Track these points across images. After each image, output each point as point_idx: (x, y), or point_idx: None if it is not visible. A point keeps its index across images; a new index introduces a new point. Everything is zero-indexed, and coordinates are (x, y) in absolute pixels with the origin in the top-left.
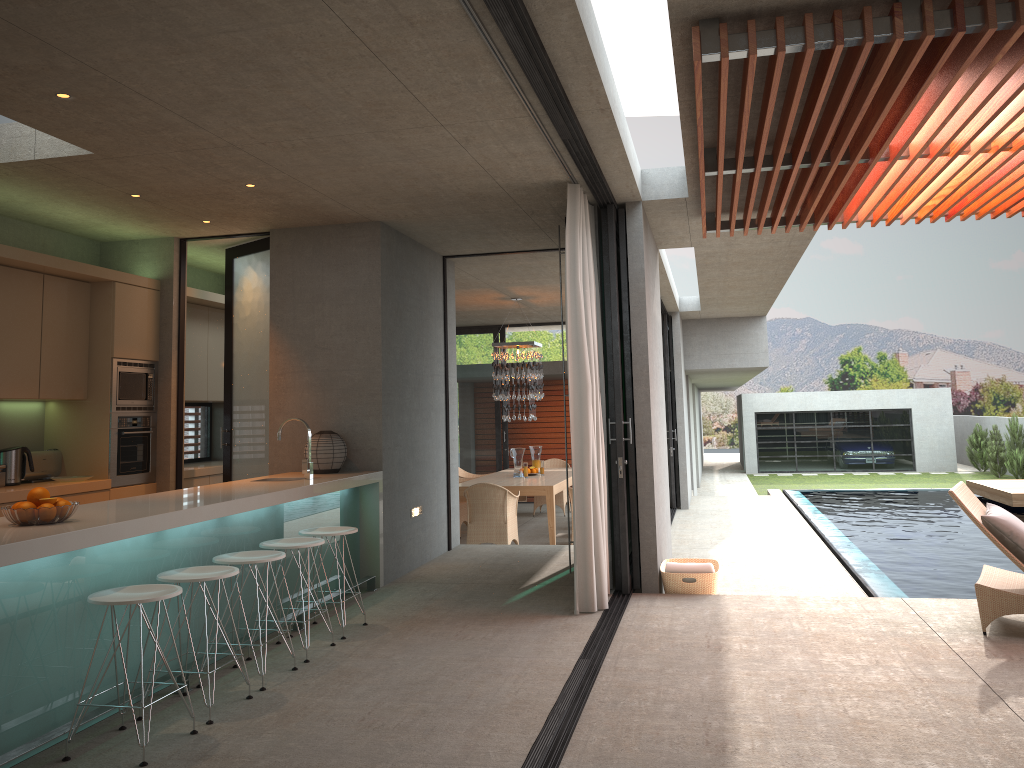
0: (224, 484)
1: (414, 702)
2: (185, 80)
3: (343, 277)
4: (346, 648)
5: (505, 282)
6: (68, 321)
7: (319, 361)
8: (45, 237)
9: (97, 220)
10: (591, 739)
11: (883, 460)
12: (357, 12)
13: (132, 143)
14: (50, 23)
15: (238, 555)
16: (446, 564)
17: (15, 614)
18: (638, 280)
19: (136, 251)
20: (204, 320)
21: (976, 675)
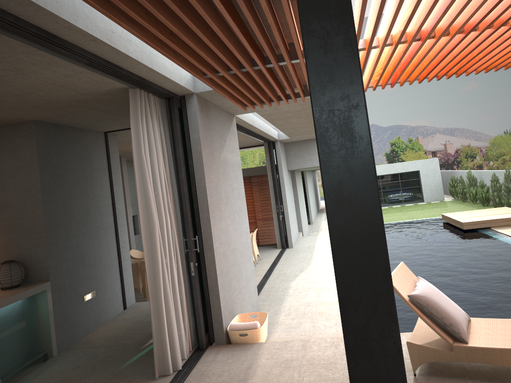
0: None
1: None
2: None
3: (14, 158)
4: None
5: None
6: None
7: (4, 214)
8: None
9: None
10: None
11: (407, 198)
12: None
13: None
14: None
15: None
16: (113, 325)
17: None
18: (197, 145)
19: None
20: None
21: None
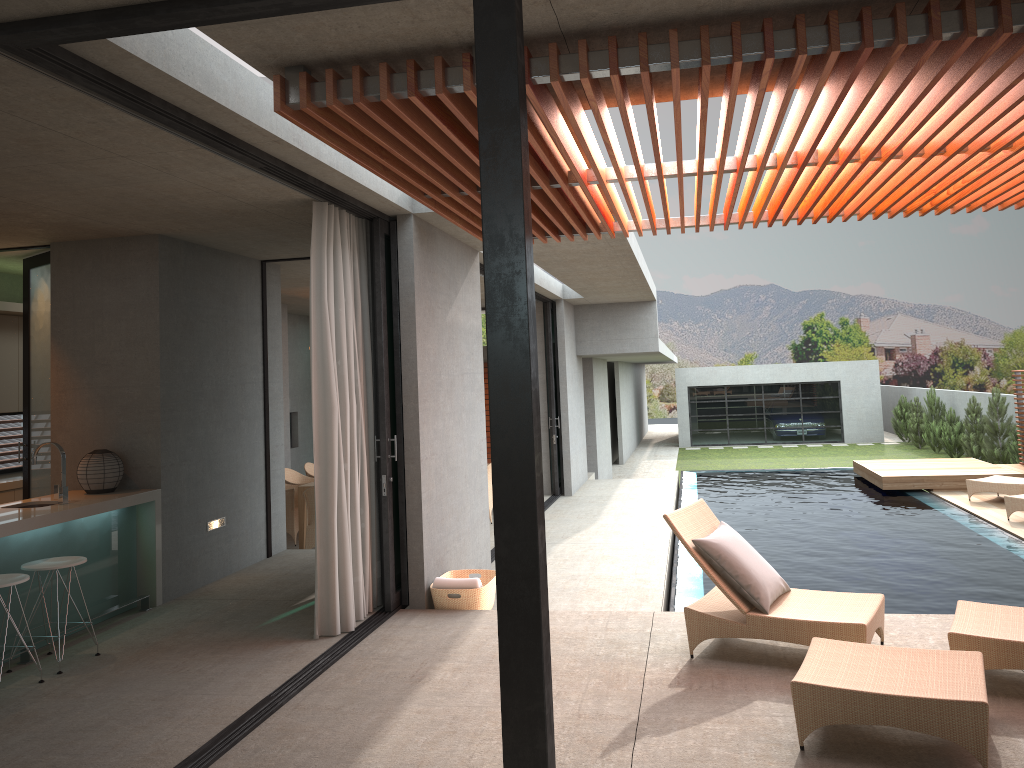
0: None
1: (54, 755)
2: None
3: (122, 292)
4: (51, 685)
5: None
6: None
7: (99, 378)
8: None
9: None
10: None
11: (813, 432)
12: None
13: None
14: None
15: None
16: (249, 575)
17: None
18: (408, 294)
19: None
20: (13, 330)
21: (638, 709)
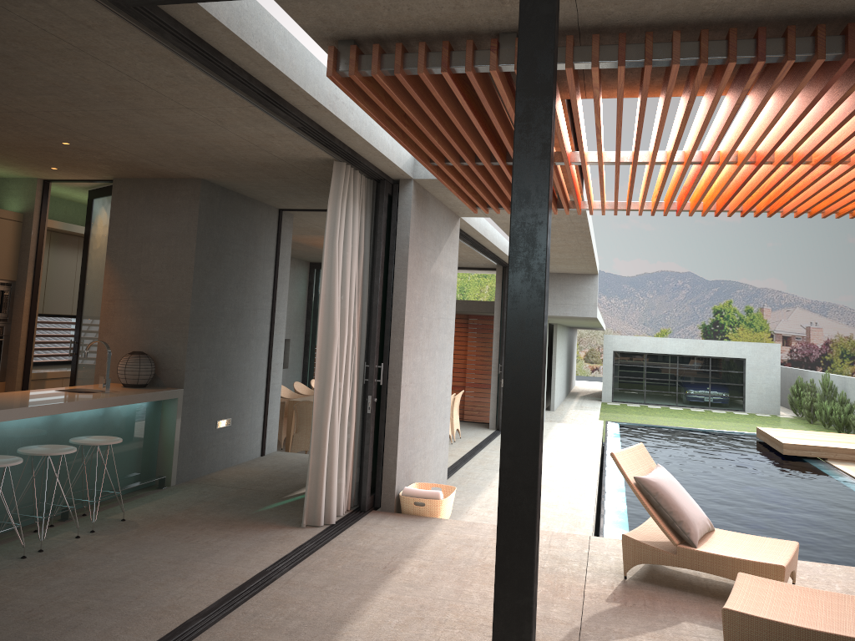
0: (26, 392)
1: (88, 598)
2: None
3: (167, 223)
4: (85, 541)
5: None
6: None
7: (142, 292)
8: None
9: None
10: None
11: (718, 400)
12: (34, 14)
13: None
14: None
15: None
16: (246, 469)
17: None
18: (403, 246)
19: (7, 187)
20: (74, 248)
21: (580, 617)
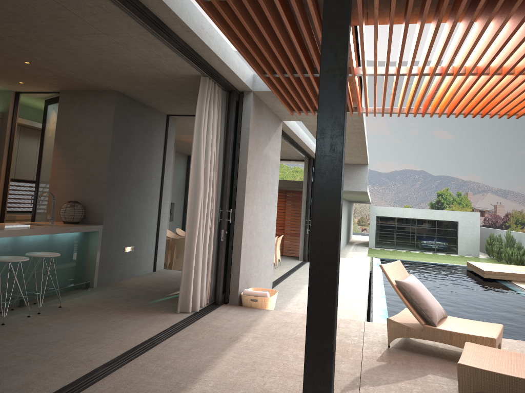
0: None
1: (30, 354)
2: None
3: (94, 119)
4: (33, 319)
5: None
6: None
7: (77, 163)
8: None
9: None
10: (103, 386)
11: (441, 247)
12: None
13: None
14: None
15: None
16: (143, 279)
17: None
18: (246, 134)
19: None
20: (35, 137)
21: (360, 370)
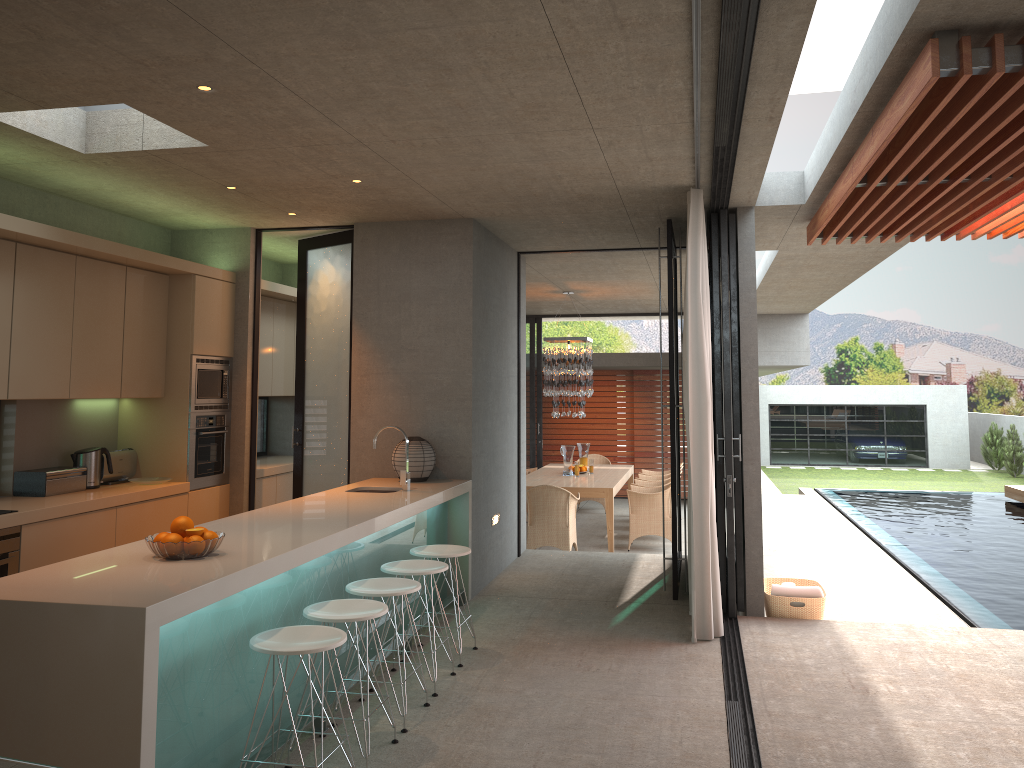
0: (322, 495)
1: (576, 753)
2: (344, 76)
3: (432, 276)
4: (469, 679)
5: (566, 277)
6: (148, 316)
7: (405, 363)
8: (121, 225)
9: (179, 209)
10: None
11: (896, 455)
12: (570, 12)
13: (254, 137)
14: (228, 14)
15: (368, 583)
16: (524, 574)
17: (177, 663)
18: (749, 289)
19: (210, 241)
20: (270, 312)
21: None
